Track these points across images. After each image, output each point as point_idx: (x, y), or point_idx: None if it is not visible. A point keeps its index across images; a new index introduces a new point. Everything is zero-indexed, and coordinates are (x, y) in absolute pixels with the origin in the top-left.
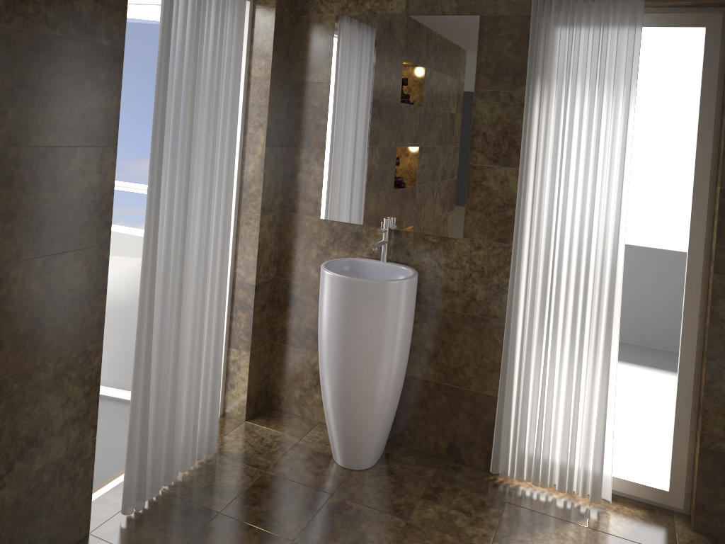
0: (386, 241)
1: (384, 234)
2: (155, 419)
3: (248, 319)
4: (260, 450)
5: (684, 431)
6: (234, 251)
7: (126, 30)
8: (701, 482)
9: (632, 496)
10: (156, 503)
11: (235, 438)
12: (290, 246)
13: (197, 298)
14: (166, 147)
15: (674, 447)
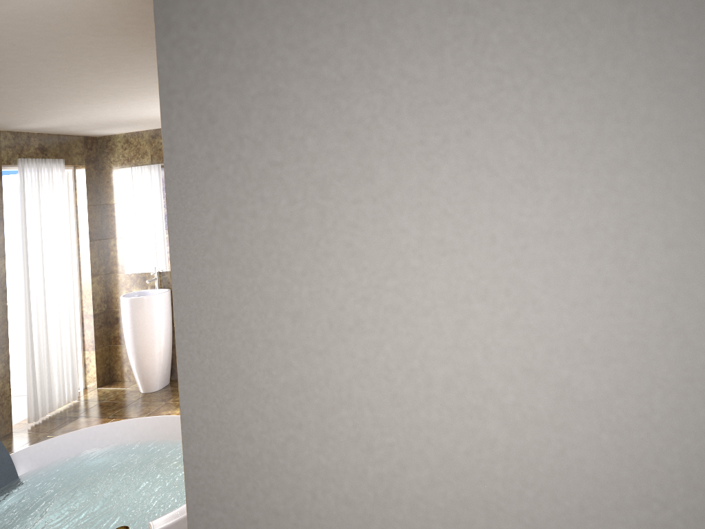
0: (157, 278)
1: (155, 275)
2: (40, 379)
3: (92, 333)
4: (102, 395)
5: None
6: (80, 299)
7: (7, 192)
8: None
9: None
10: (45, 419)
11: (90, 394)
12: (112, 291)
13: (56, 321)
14: (29, 252)
15: None
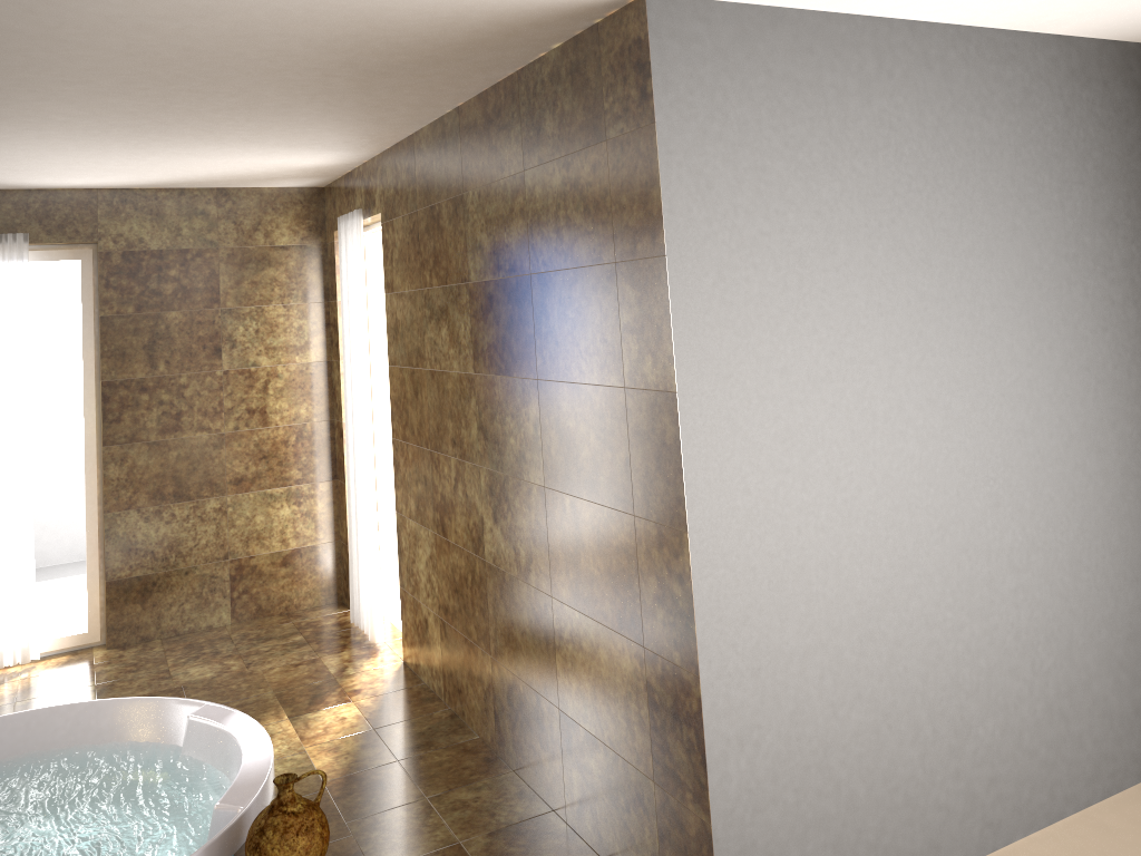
0: None
1: None
2: None
3: None
4: None
5: (96, 577)
6: None
7: None
8: (110, 609)
9: (59, 651)
10: None
11: None
12: None
13: None
14: None
15: (89, 594)
